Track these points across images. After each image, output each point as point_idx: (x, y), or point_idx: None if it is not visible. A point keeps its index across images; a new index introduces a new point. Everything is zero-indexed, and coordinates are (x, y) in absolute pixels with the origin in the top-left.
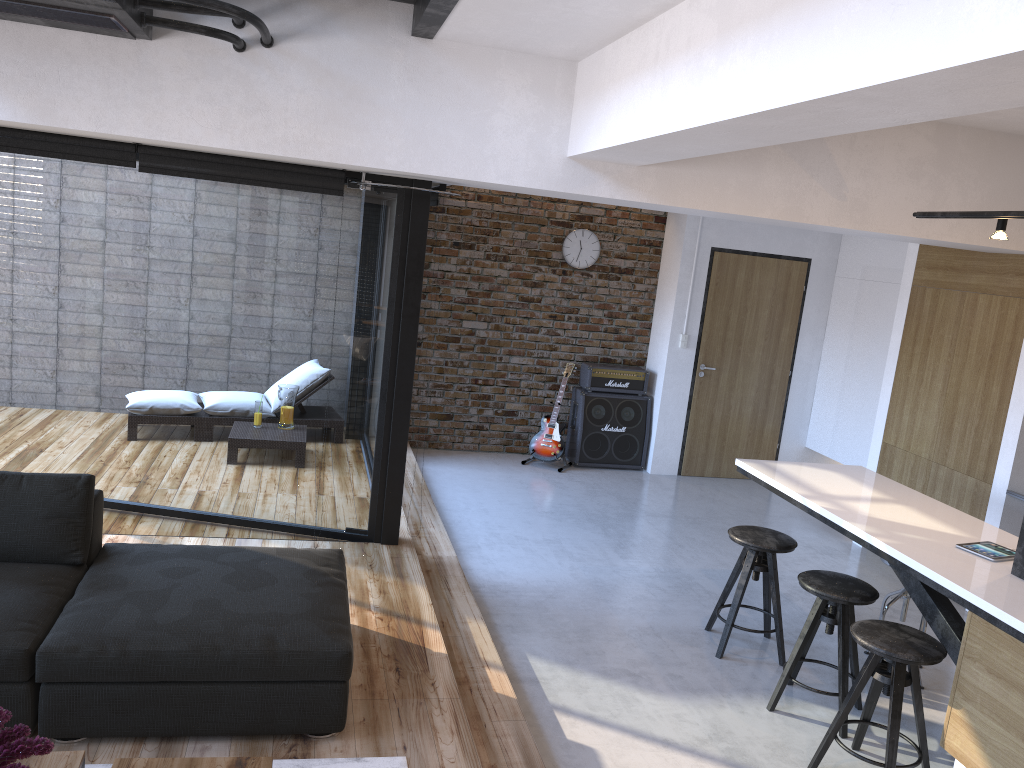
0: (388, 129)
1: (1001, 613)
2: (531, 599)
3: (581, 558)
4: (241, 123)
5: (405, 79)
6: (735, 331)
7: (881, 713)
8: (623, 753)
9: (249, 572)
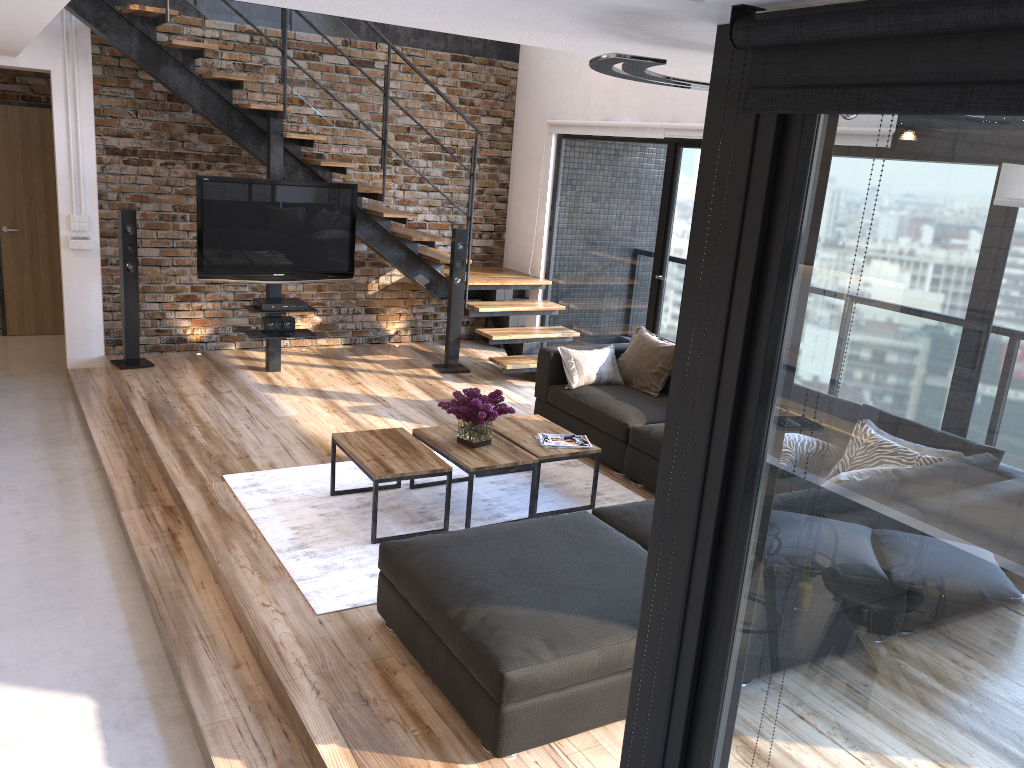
0: None
1: None
2: None
3: None
4: None
5: None
6: None
7: None
8: None
9: (539, 580)
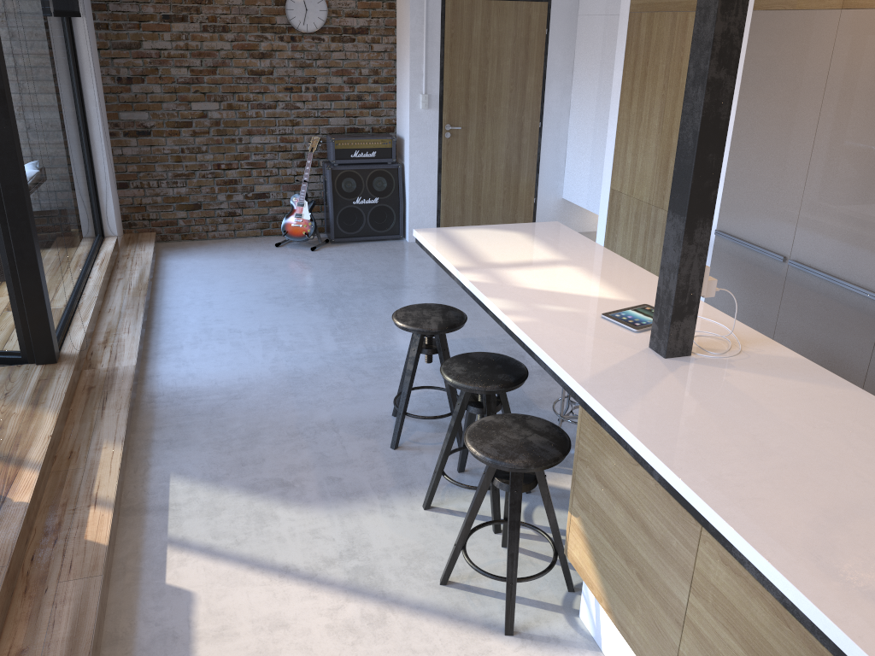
0: None
1: (604, 412)
2: (210, 404)
3: (291, 347)
4: None
5: None
6: (478, 85)
7: (551, 494)
8: (226, 593)
9: None
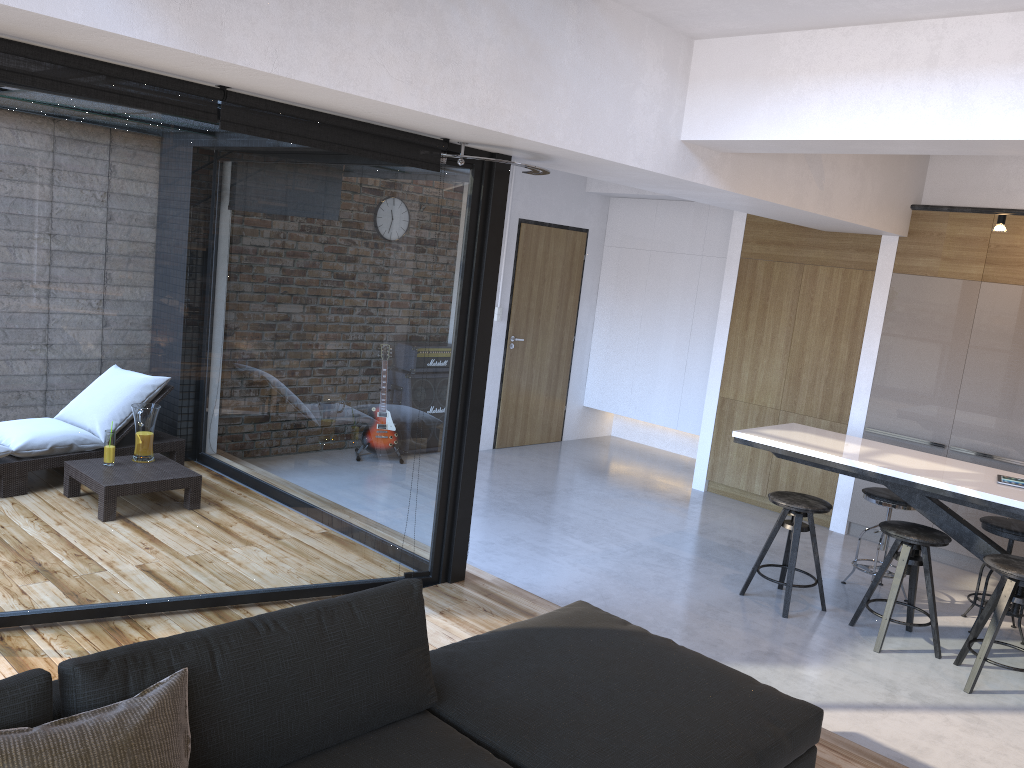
0: (559, 98)
1: None
2: (595, 605)
3: (561, 551)
4: (431, 77)
5: (575, 40)
6: (536, 301)
7: (923, 630)
8: (875, 727)
9: (604, 654)
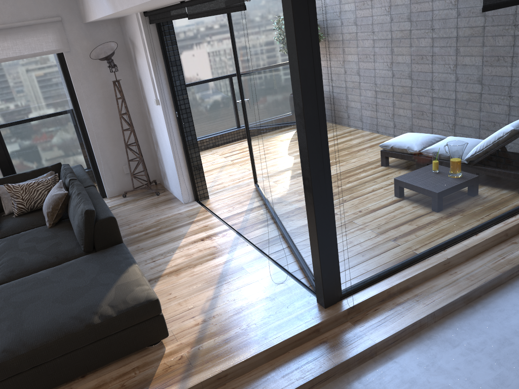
0: None
1: None
2: None
3: None
4: None
5: None
6: None
7: None
8: None
9: (82, 290)
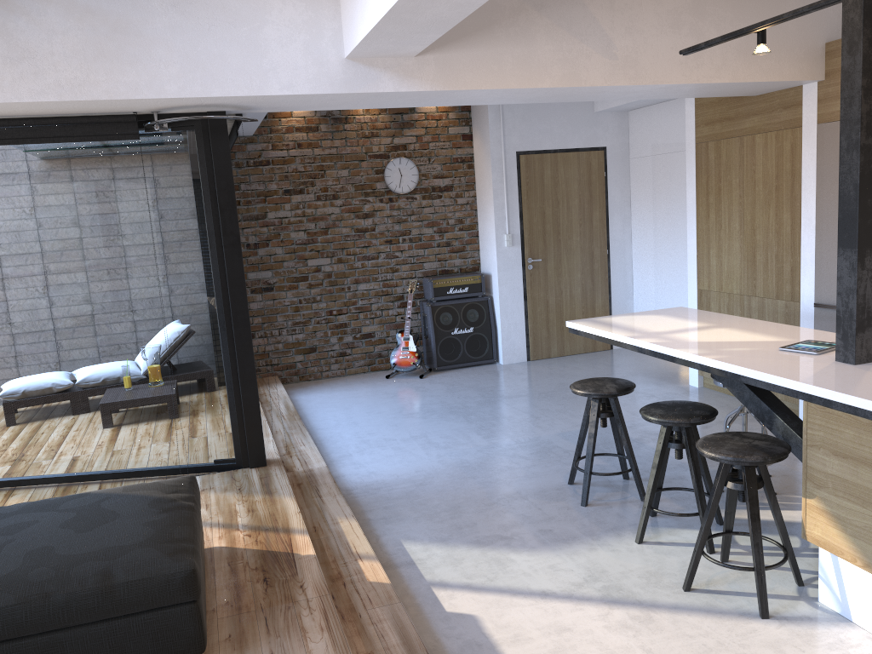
0: (161, 58)
1: (835, 394)
2: (402, 490)
3: (447, 446)
4: (8, 74)
5: (168, 5)
6: (552, 223)
7: (742, 524)
8: (503, 613)
9: (90, 513)
